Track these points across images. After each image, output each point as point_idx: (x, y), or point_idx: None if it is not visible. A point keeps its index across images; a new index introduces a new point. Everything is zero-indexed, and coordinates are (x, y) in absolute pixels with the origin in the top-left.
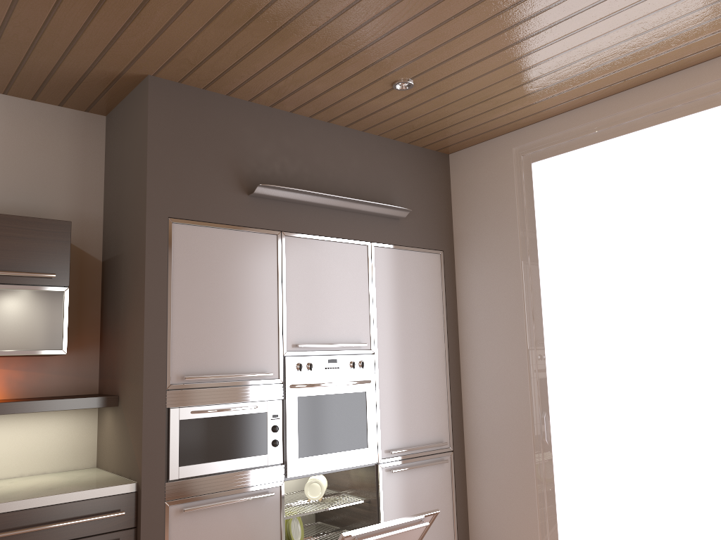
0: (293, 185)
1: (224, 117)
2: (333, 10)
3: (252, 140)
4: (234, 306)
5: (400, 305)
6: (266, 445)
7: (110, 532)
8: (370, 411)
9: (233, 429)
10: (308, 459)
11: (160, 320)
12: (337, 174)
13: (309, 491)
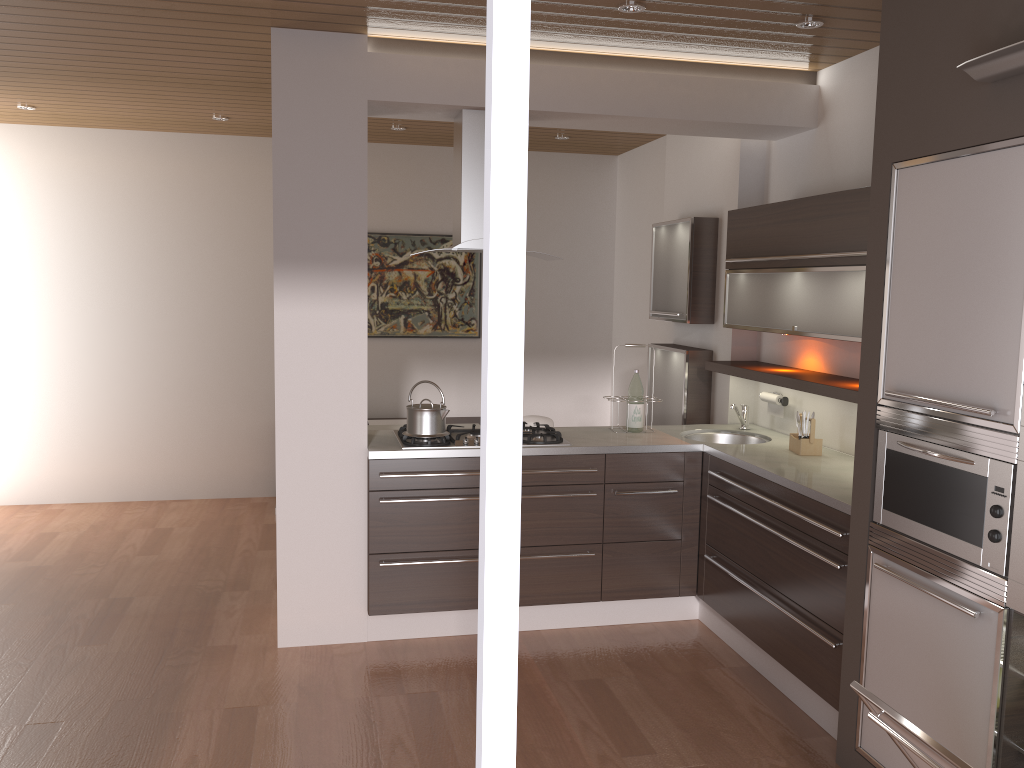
0: None
1: None
2: None
3: None
4: (959, 290)
5: None
6: (981, 532)
7: (841, 552)
8: None
9: (940, 485)
10: None
11: (875, 310)
12: None
13: None
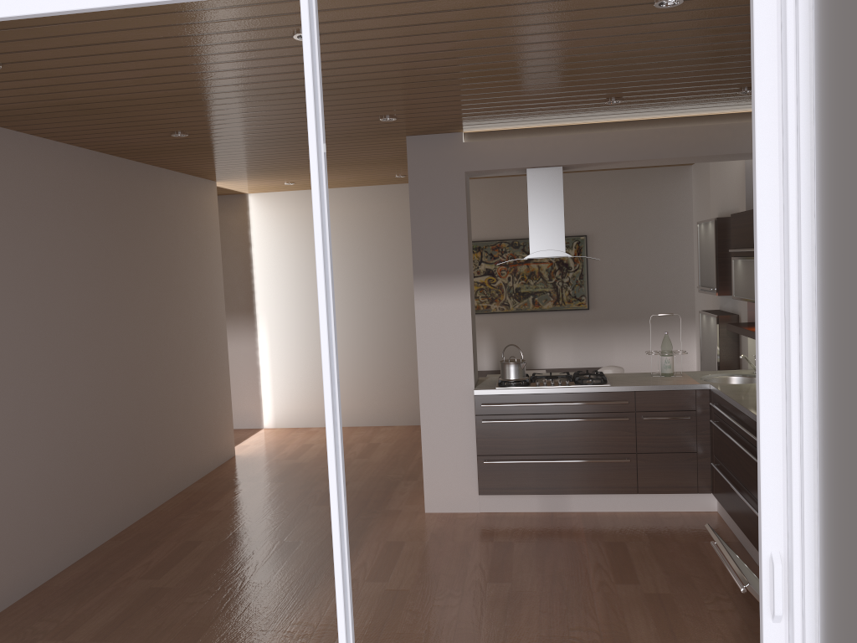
0: None
1: None
2: (568, 58)
3: None
4: None
5: None
6: None
7: None
8: None
9: None
10: None
11: None
12: None
13: None
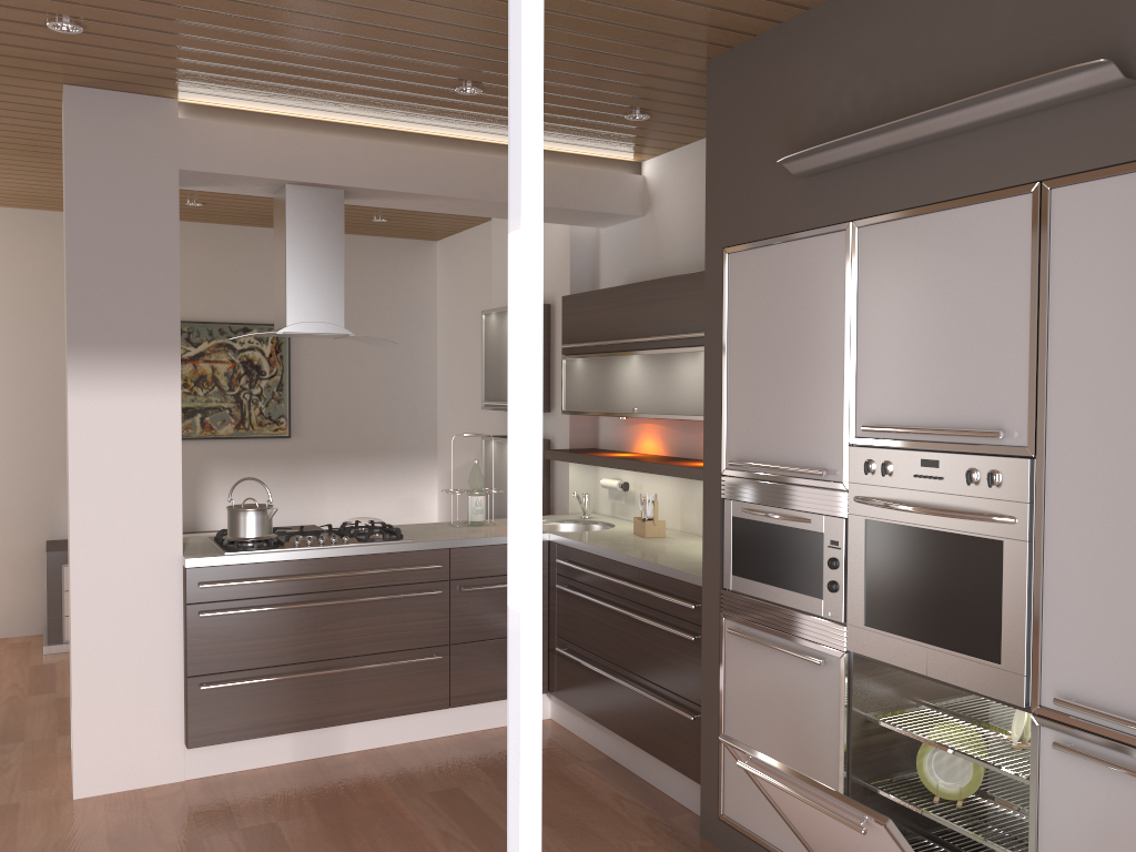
0: (871, 124)
1: (777, 63)
2: None
3: (812, 76)
4: (789, 363)
5: (1131, 332)
6: (821, 585)
7: (695, 624)
8: (1009, 588)
9: (782, 546)
10: (879, 634)
11: (715, 386)
12: (960, 52)
13: (1016, 721)
